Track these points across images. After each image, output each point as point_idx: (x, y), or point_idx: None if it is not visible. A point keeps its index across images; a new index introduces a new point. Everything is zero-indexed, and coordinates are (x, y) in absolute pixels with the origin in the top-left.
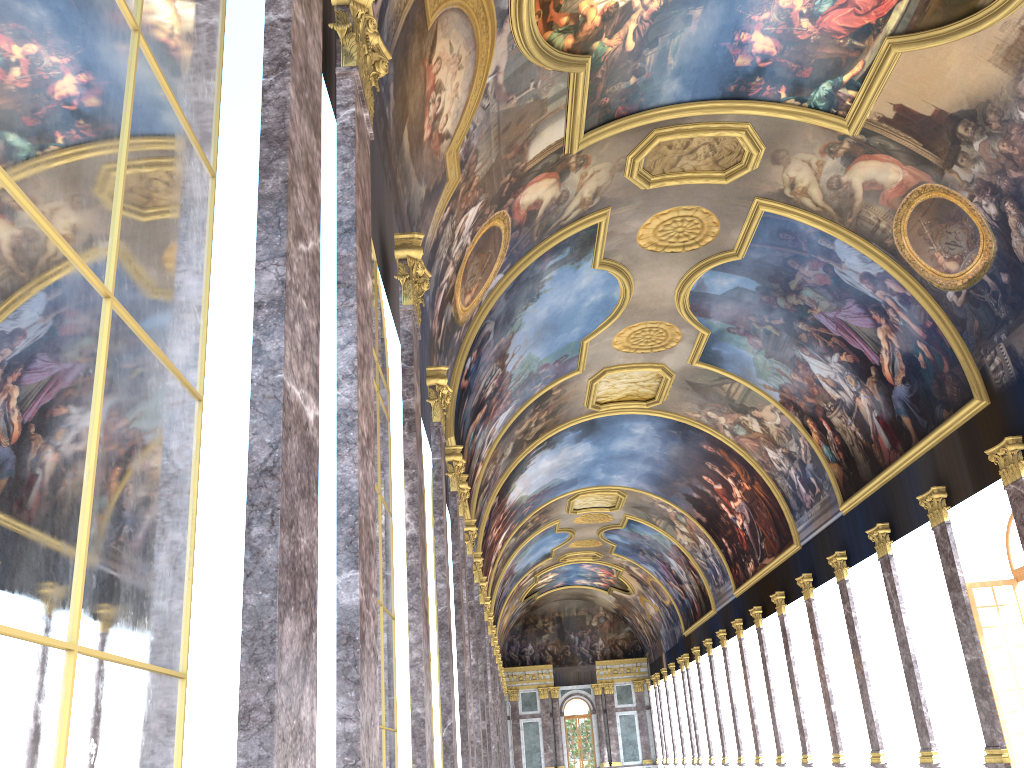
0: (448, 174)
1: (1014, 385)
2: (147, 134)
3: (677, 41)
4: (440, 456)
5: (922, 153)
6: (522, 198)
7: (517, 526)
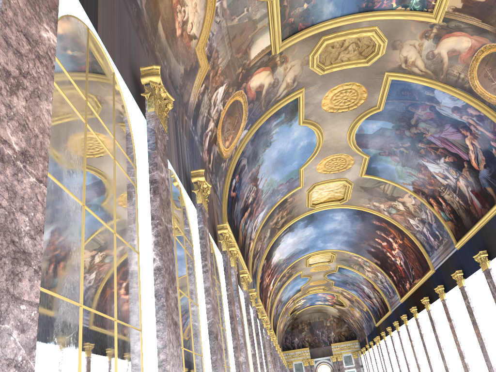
0: (199, 62)
1: None
2: None
3: None
4: (203, 224)
5: (482, 26)
6: (251, 83)
7: (280, 275)
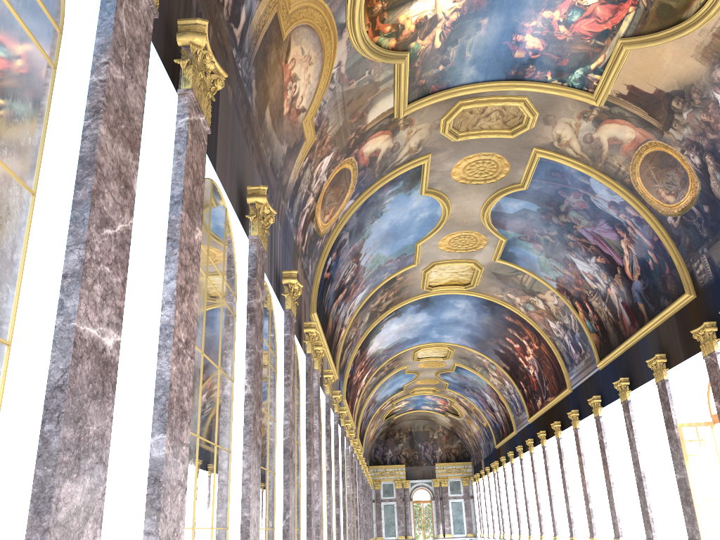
0: (305, 135)
1: (712, 285)
2: None
3: (471, 41)
4: (289, 333)
5: (648, 119)
6: (365, 148)
7: (376, 369)
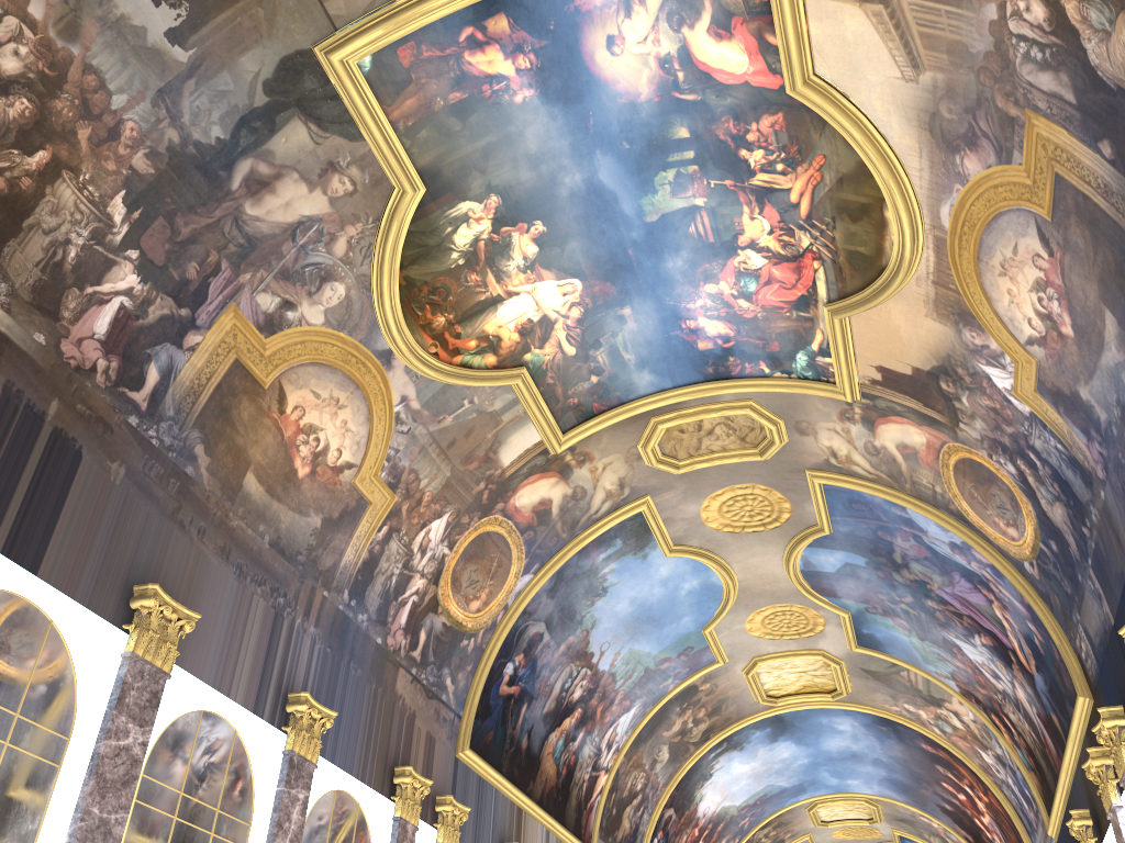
0: (369, 497)
1: (1099, 678)
2: None
3: (622, 338)
4: (284, 786)
5: (927, 412)
6: (518, 500)
7: (739, 842)
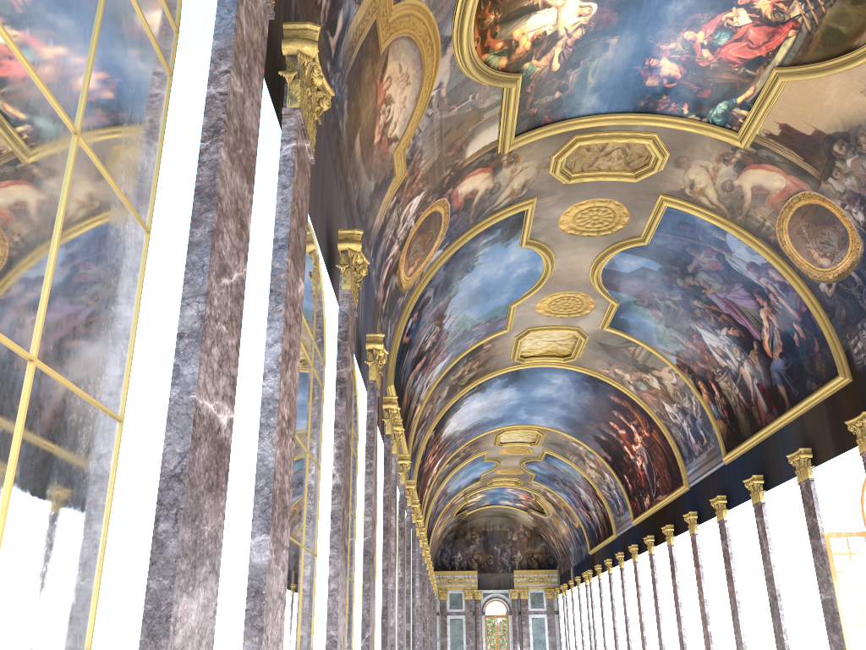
0: (395, 170)
1: None
2: (82, 215)
3: (596, 64)
4: (373, 409)
5: (802, 166)
6: (460, 188)
7: (451, 455)
